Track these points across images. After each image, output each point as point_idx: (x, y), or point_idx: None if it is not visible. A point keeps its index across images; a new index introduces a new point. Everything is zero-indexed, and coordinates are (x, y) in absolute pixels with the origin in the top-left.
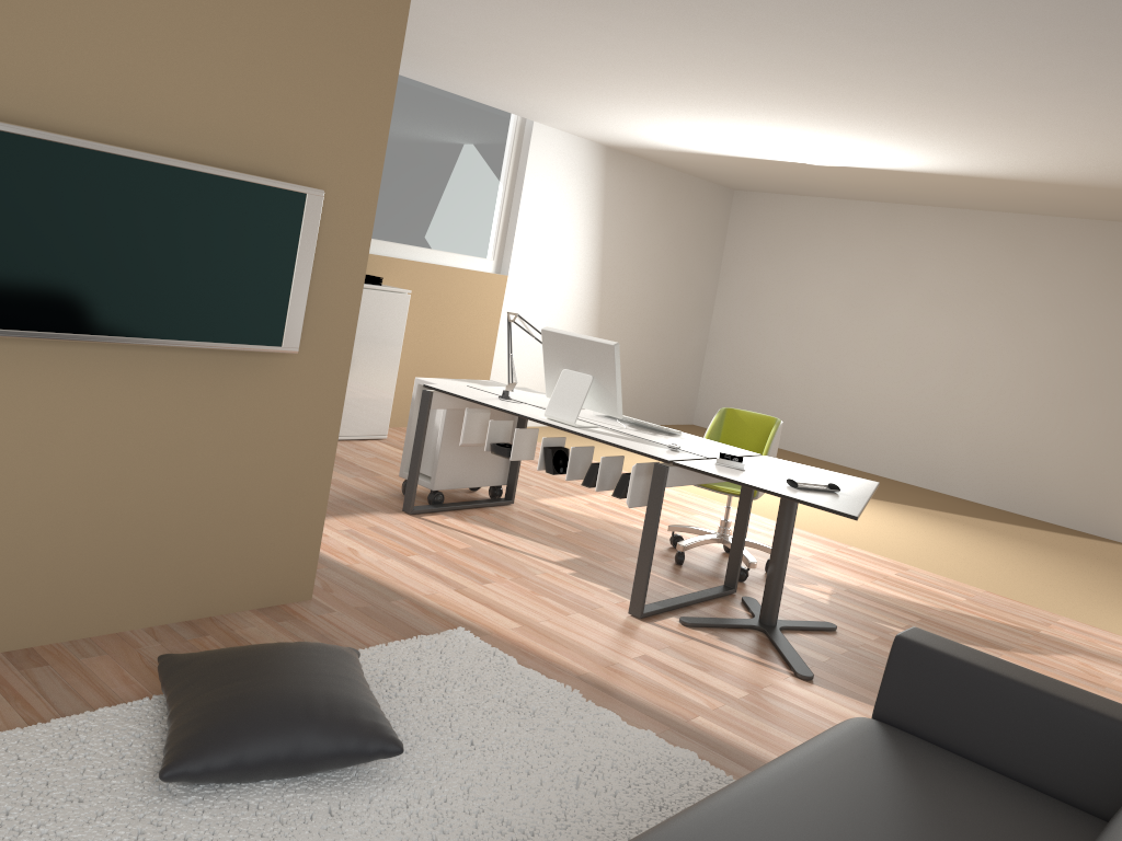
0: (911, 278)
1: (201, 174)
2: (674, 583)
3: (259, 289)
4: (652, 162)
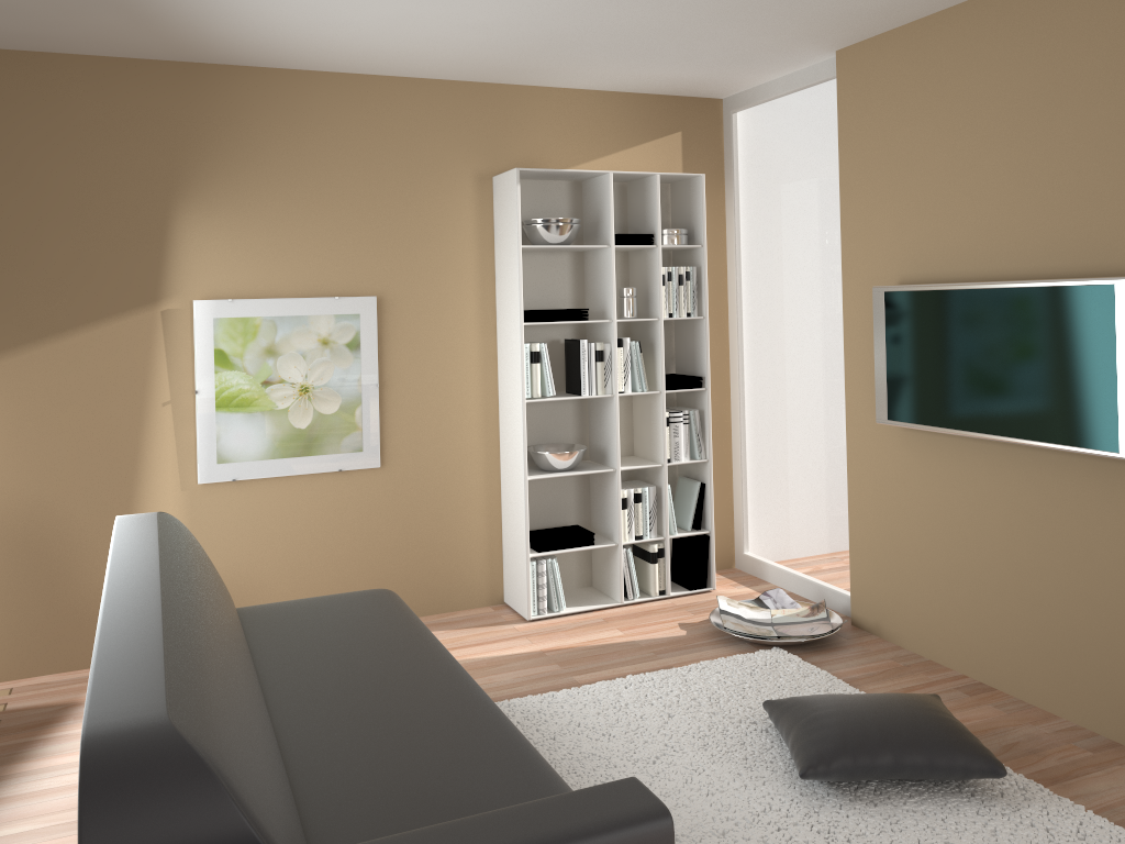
0: None
1: (1013, 289)
2: None
3: (1082, 390)
4: None
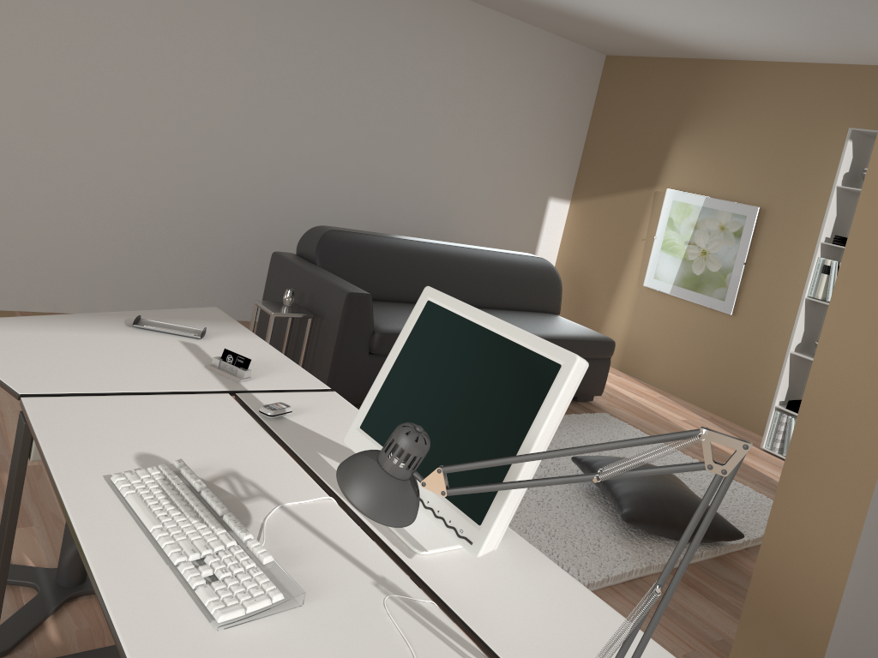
0: None
1: None
2: None
3: None
4: None
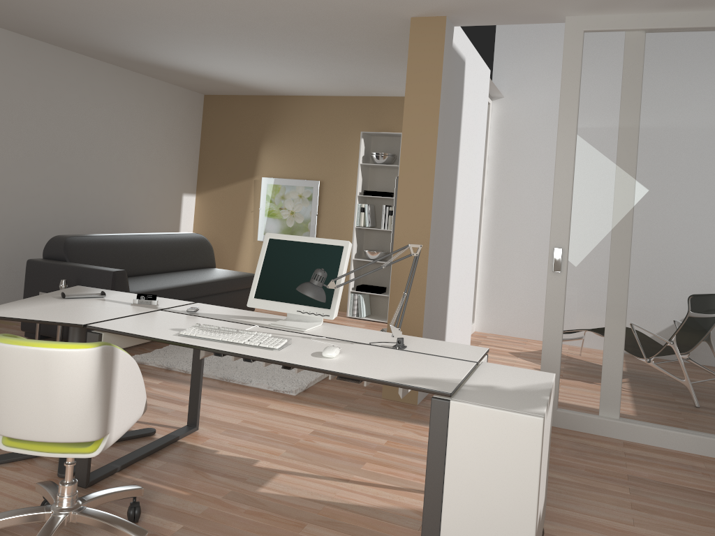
0: None
1: None
2: (148, 481)
3: None
4: None
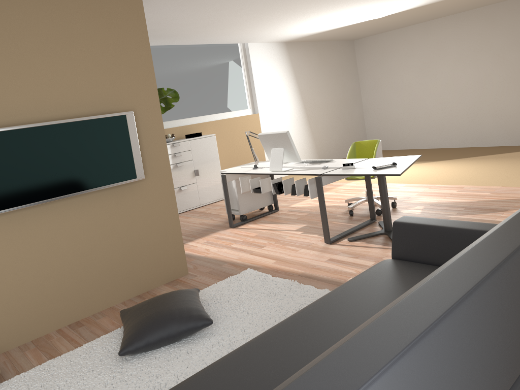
0: (444, 53)
1: (78, 122)
2: (348, 224)
3: (119, 158)
4: (309, 41)
